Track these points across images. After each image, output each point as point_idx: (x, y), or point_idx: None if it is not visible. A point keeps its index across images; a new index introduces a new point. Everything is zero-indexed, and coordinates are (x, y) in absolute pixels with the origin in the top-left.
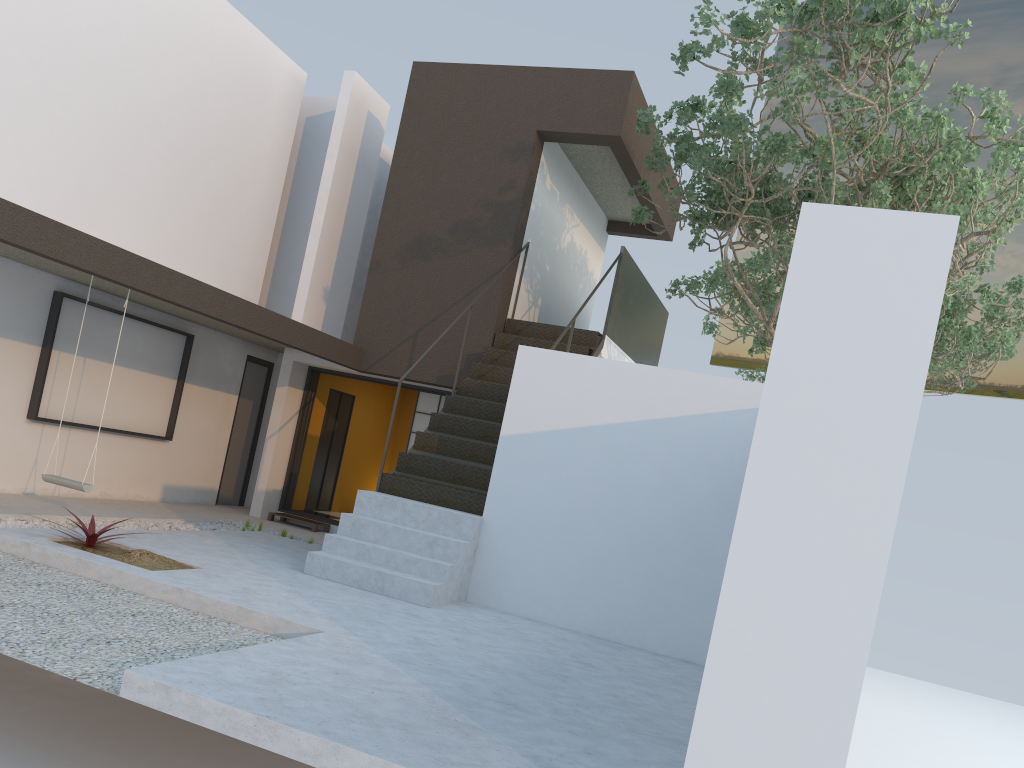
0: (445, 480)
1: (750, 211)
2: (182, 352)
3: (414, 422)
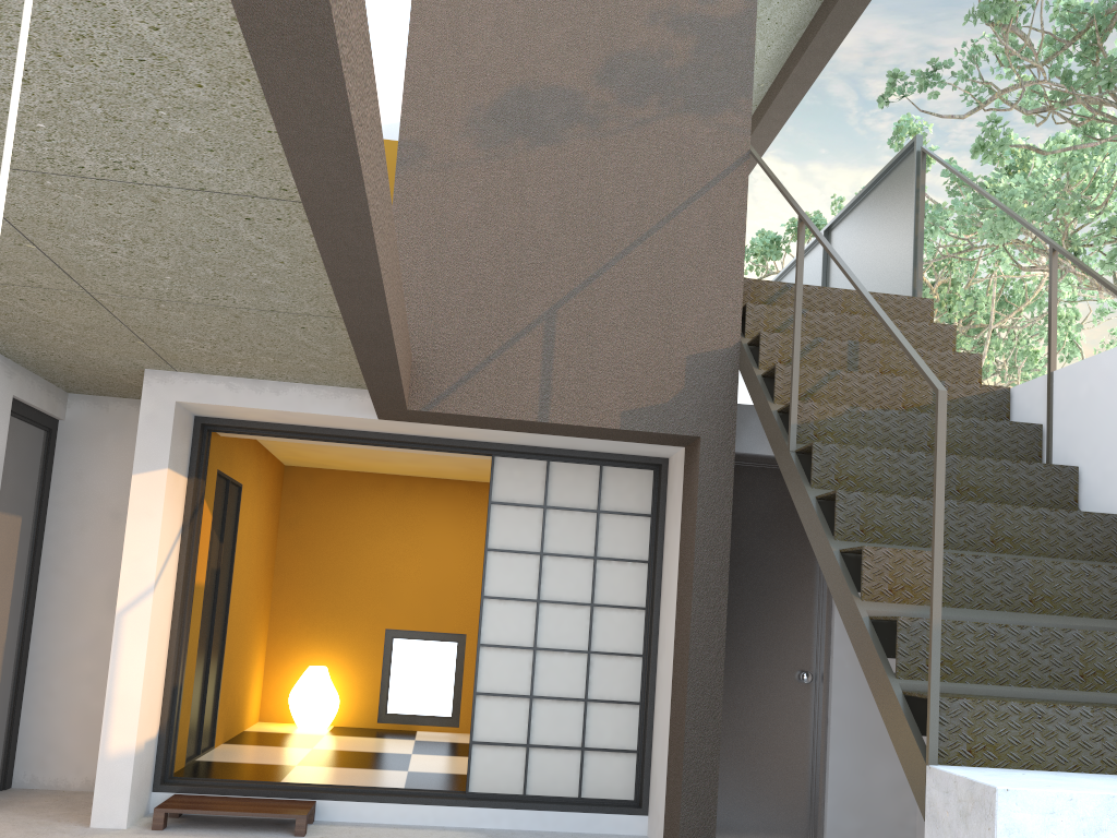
0: (1059, 684)
1: None
2: None
3: (491, 527)
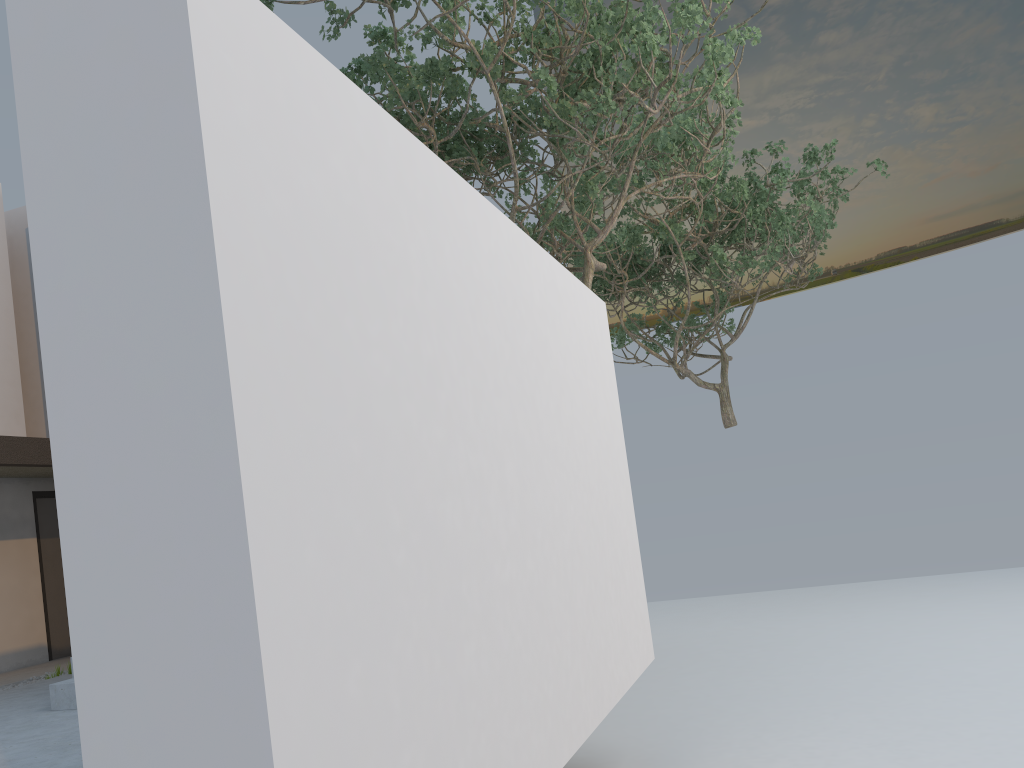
0: None
1: (455, 156)
2: None
3: None
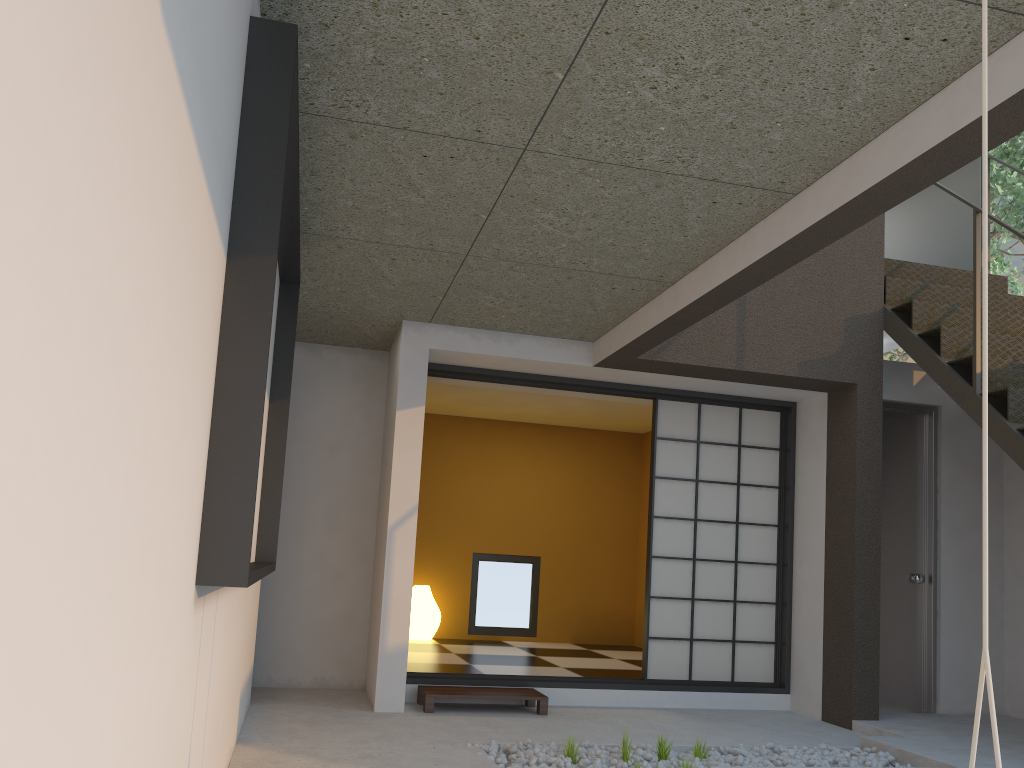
0: None
1: None
2: (275, 325)
3: (656, 458)
